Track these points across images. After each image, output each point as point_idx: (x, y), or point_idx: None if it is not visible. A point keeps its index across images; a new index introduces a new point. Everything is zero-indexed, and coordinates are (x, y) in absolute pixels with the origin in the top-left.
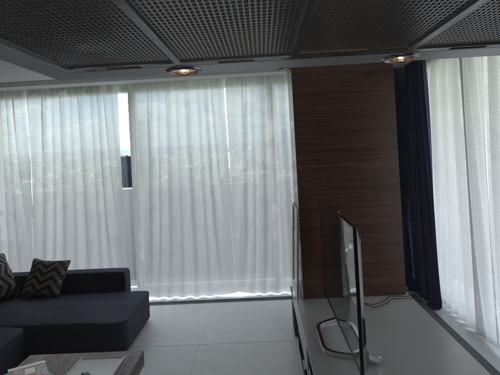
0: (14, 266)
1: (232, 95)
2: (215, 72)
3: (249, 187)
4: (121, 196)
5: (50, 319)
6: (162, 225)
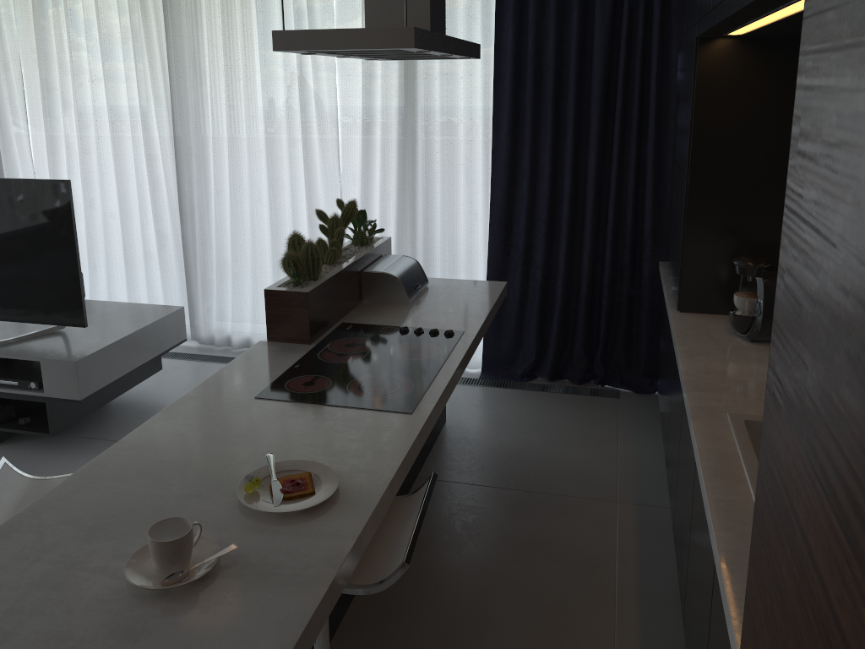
0: None
1: None
2: None
3: None
4: None
5: None
6: None
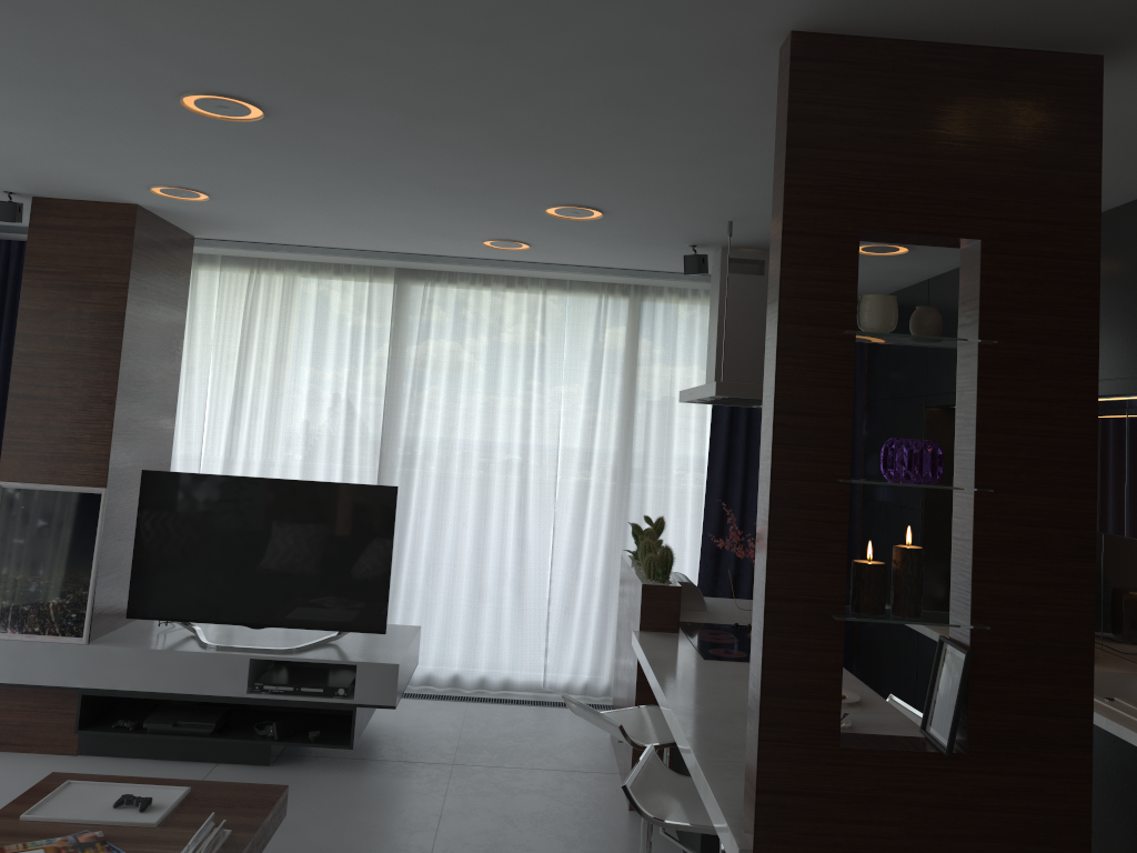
0: None
1: None
2: None
3: None
4: None
5: None
6: None
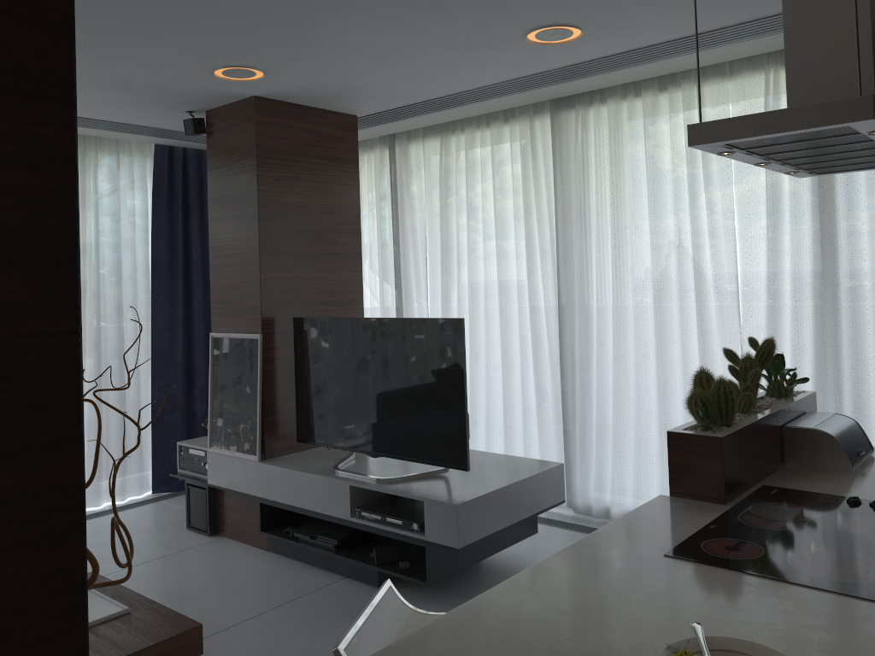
0: None
1: None
2: None
3: None
4: None
5: None
6: None
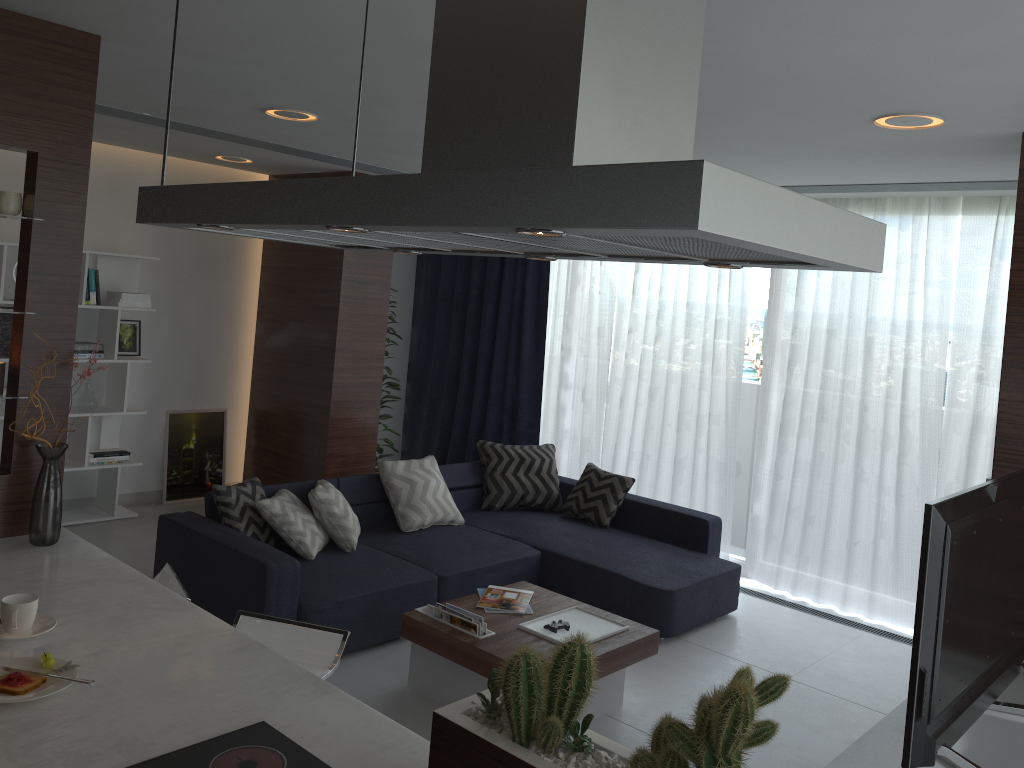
0: (574, 470)
1: (974, 232)
2: (925, 186)
3: (986, 427)
4: (738, 394)
5: (576, 552)
6: (798, 461)
